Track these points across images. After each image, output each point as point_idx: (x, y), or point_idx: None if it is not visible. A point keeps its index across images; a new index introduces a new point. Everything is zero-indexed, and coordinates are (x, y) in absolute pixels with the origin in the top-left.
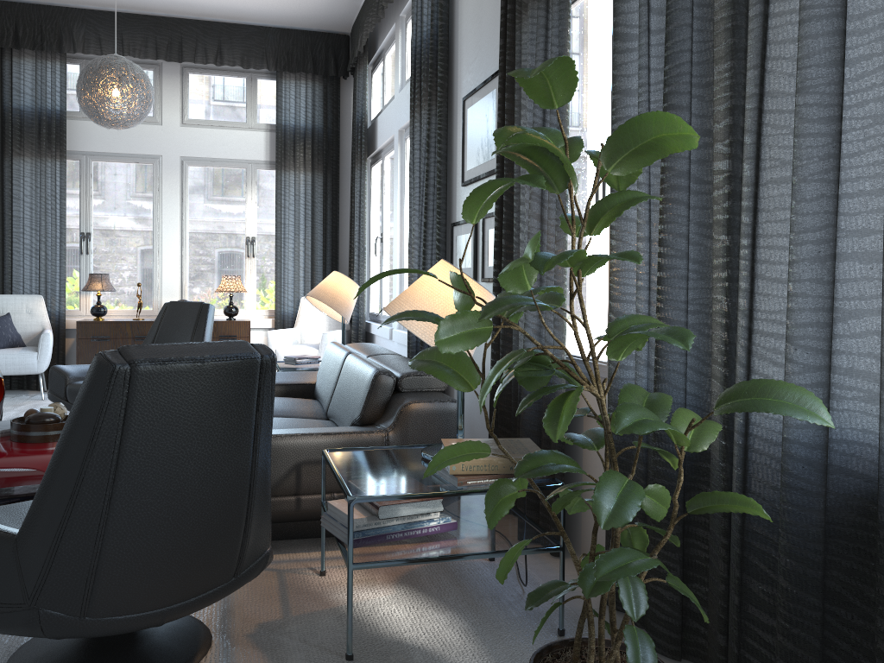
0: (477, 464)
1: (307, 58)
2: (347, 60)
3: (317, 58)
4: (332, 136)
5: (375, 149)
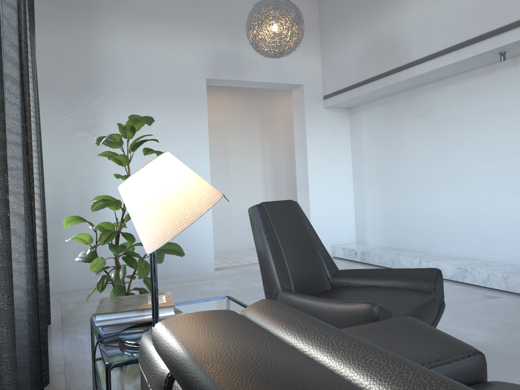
0: None
1: None
2: None
3: None
4: None
5: None
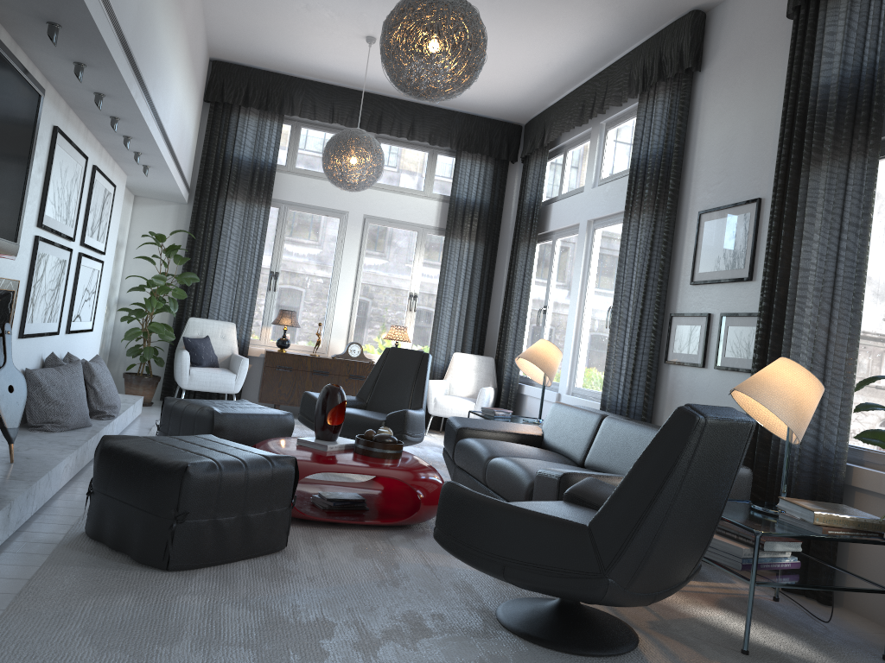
0: (834, 519)
1: (485, 141)
2: (518, 147)
3: (492, 142)
4: (496, 212)
5: (546, 231)
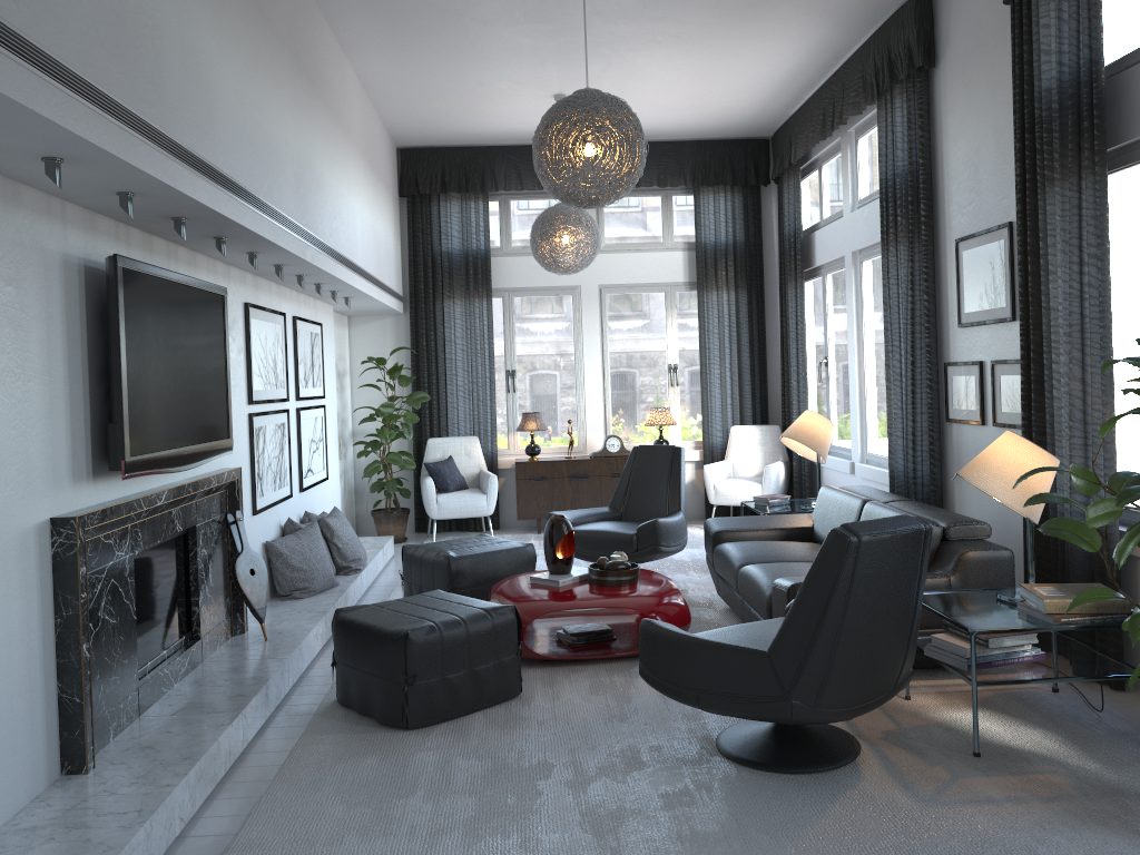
0: (1068, 605)
1: (726, 169)
2: (767, 166)
3: (735, 167)
4: (754, 250)
5: (813, 266)
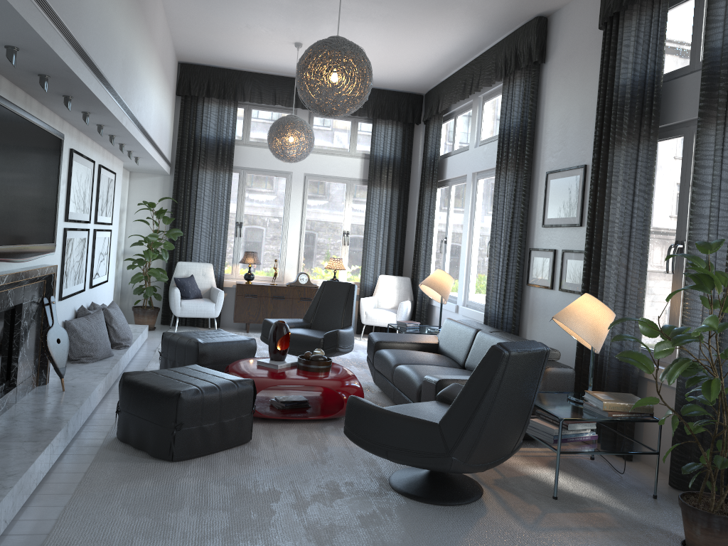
0: (617, 406)
1: (394, 110)
2: (420, 112)
3: (400, 110)
4: (406, 164)
5: (444, 179)
